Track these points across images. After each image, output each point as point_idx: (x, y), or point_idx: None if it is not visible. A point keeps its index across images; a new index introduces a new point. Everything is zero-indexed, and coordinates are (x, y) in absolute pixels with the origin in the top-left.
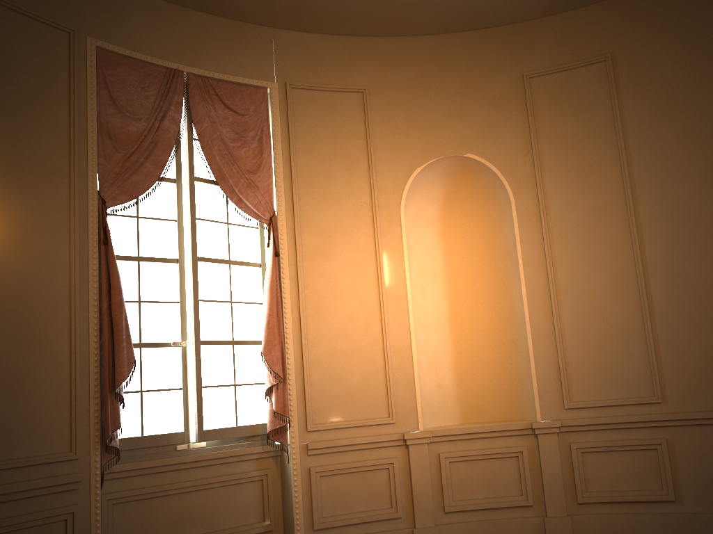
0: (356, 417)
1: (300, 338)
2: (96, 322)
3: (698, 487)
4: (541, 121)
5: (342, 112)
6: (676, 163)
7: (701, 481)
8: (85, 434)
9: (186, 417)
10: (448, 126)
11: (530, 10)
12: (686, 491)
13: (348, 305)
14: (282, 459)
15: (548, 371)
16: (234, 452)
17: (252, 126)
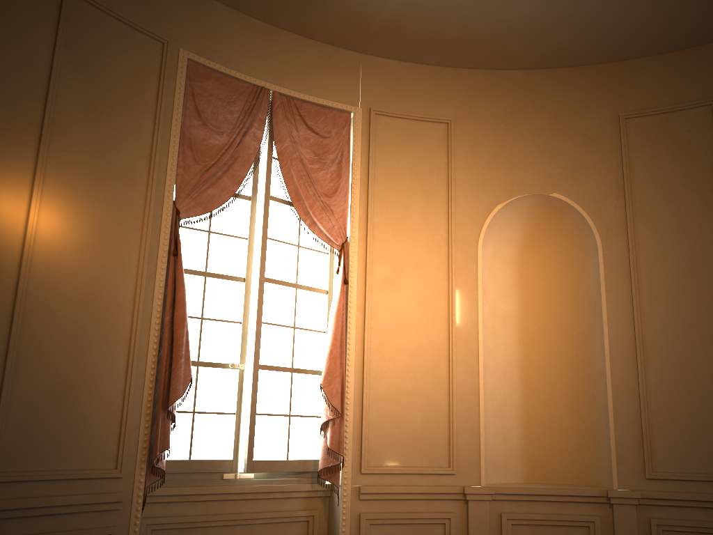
0: (413, 463)
1: (362, 372)
2: (156, 335)
3: None
4: (636, 164)
5: (425, 142)
6: None
7: None
8: (132, 451)
9: (236, 444)
10: (534, 164)
11: (631, 48)
12: None
13: (415, 342)
14: (331, 501)
15: (629, 434)
16: (282, 488)
17: (332, 149)
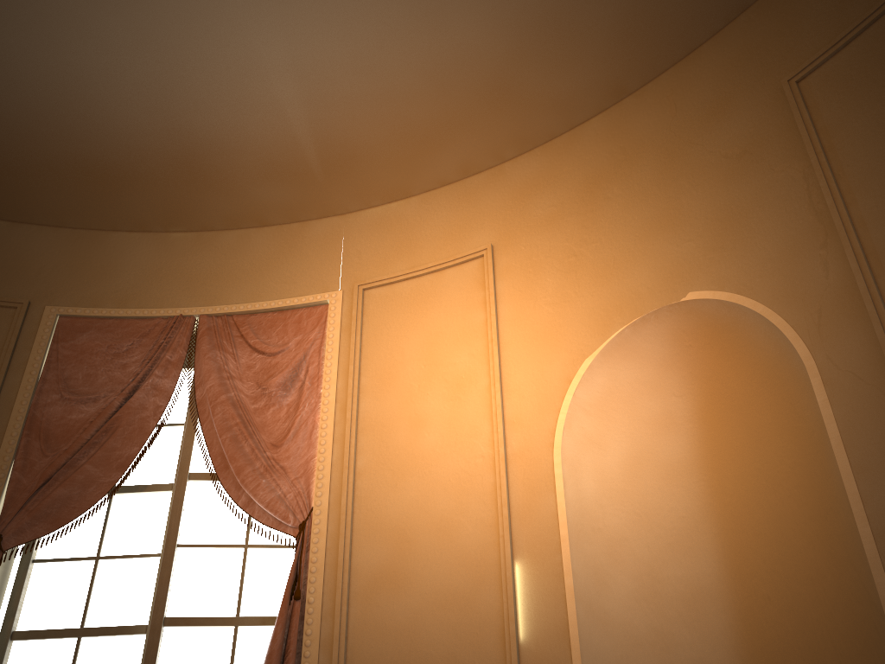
0: None
1: None
2: None
3: None
4: (845, 152)
5: (448, 300)
6: None
7: None
8: None
9: None
10: (642, 255)
11: None
12: None
13: None
14: None
15: None
16: None
17: (282, 367)
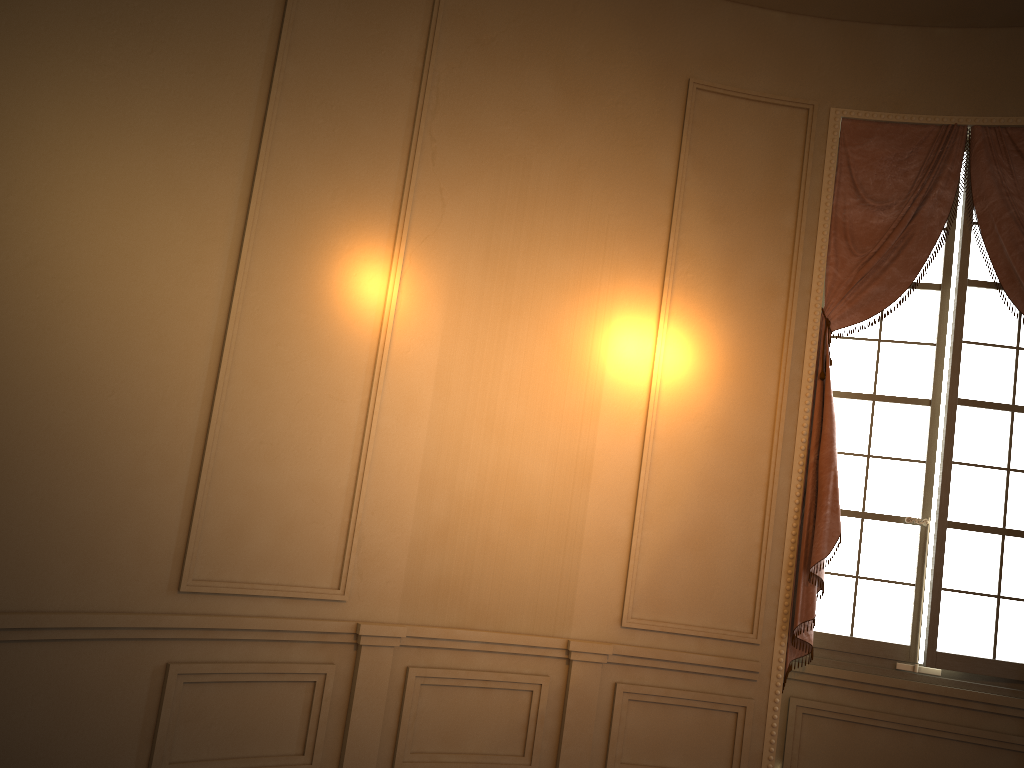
0: None
1: None
2: (799, 479)
3: None
4: None
5: None
6: None
7: None
8: (770, 616)
9: (915, 626)
10: None
11: None
12: None
13: None
14: None
15: None
16: (985, 698)
17: None
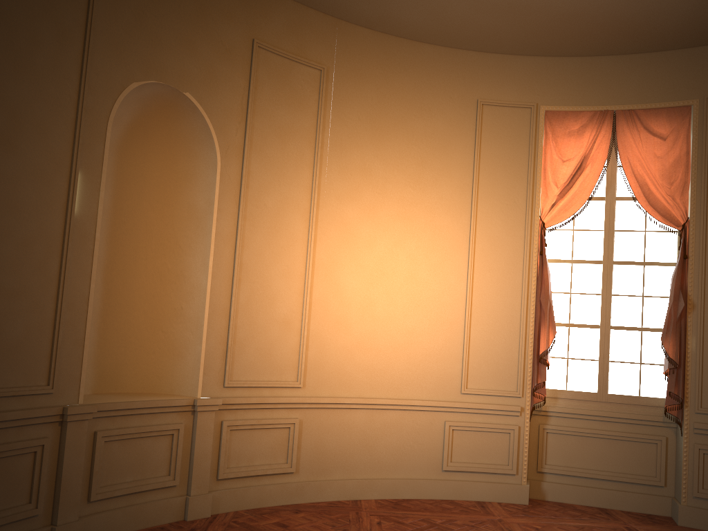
0: (8, 383)
1: None
2: None
3: (312, 459)
4: (259, 95)
5: None
6: (352, 188)
7: (316, 454)
8: None
9: None
10: (174, 51)
11: None
12: (304, 463)
13: (25, 228)
14: None
15: (216, 348)
16: None
17: None
